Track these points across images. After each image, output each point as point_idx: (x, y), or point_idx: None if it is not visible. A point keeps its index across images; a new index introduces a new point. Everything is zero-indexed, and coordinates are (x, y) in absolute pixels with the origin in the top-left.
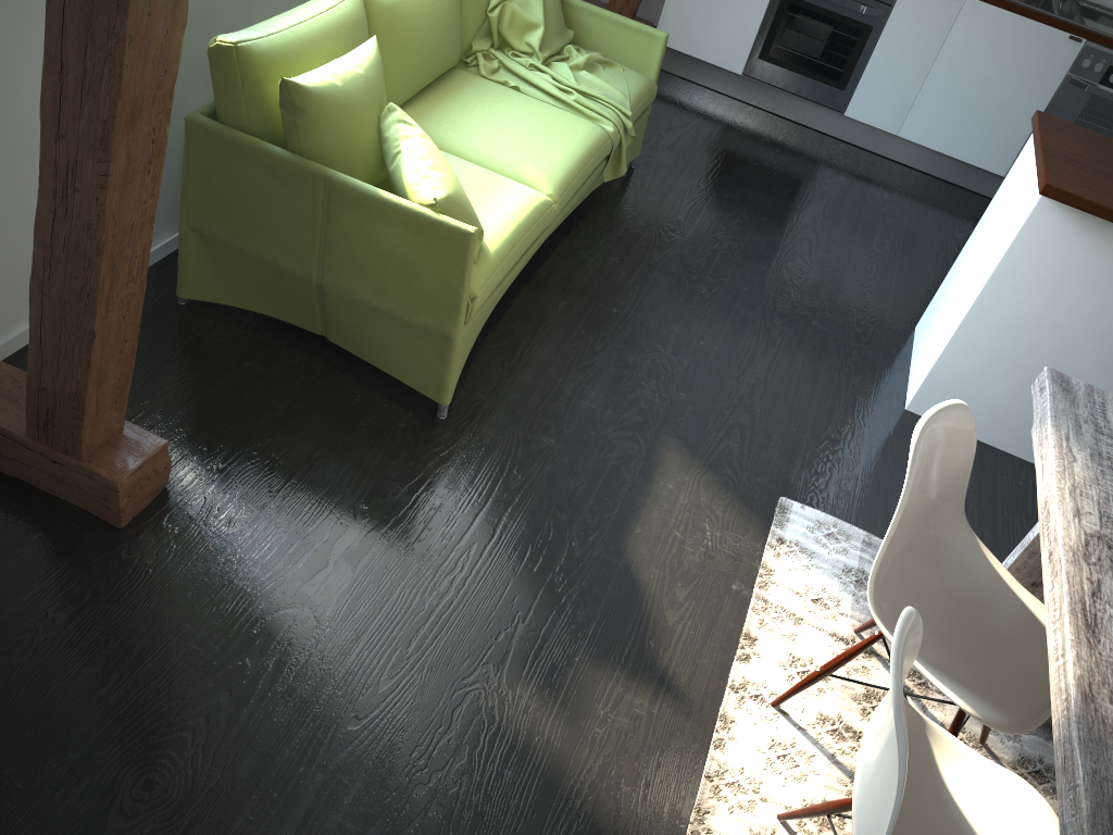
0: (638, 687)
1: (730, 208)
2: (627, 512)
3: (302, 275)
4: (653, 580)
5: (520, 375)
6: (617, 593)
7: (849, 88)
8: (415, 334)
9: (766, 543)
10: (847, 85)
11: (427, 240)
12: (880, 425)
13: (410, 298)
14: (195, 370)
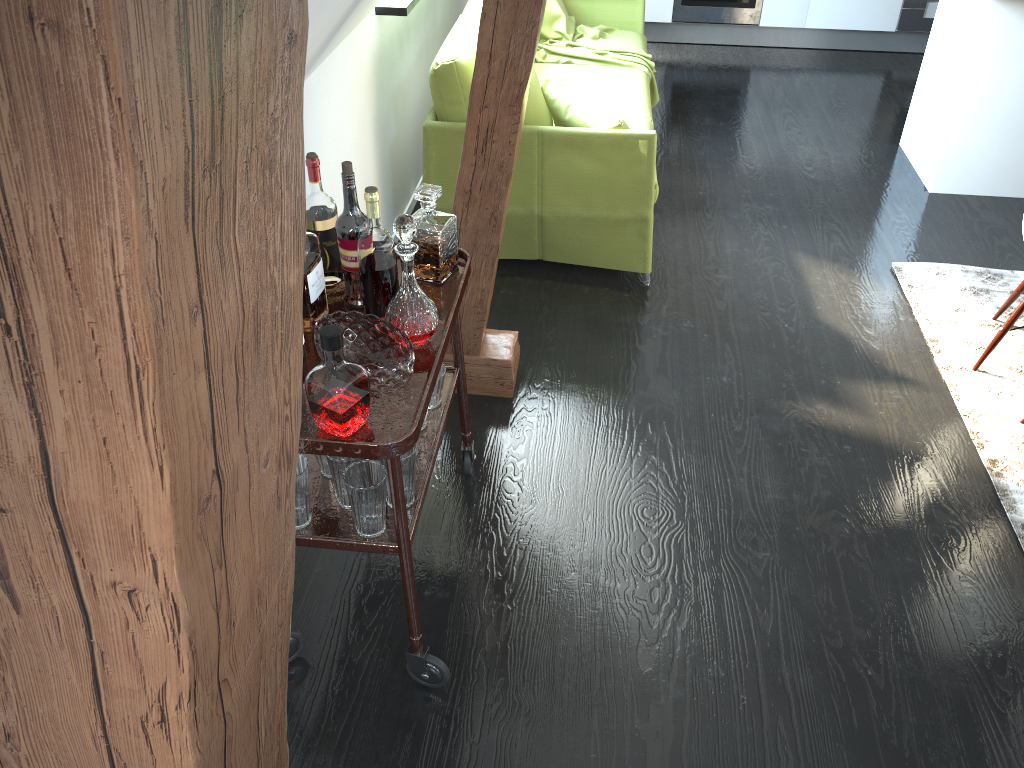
0: (886, 385)
1: (723, 110)
2: (804, 300)
3: (525, 213)
4: (850, 329)
5: (674, 247)
6: (834, 342)
7: (757, 4)
8: (618, 227)
9: (903, 289)
10: (755, 2)
11: (621, 151)
12: (921, 206)
13: (611, 200)
14: None
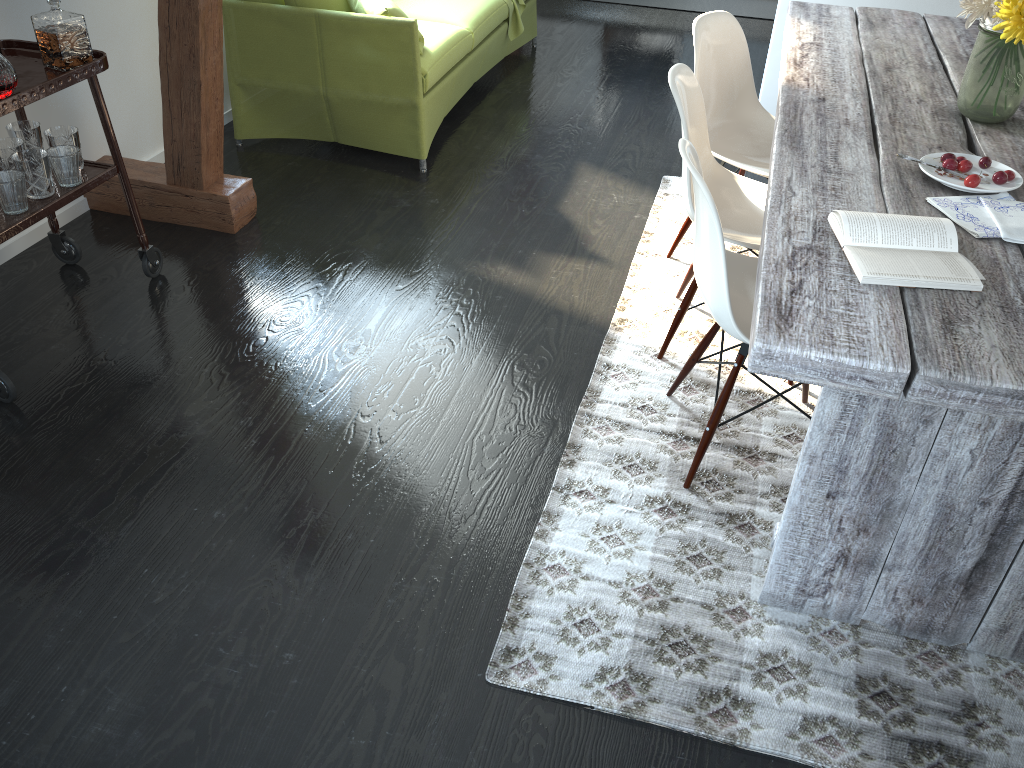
0: (577, 260)
1: (611, 56)
2: (557, 195)
3: (313, 93)
4: (580, 219)
5: (472, 148)
6: (556, 226)
7: None
8: (393, 112)
9: (656, 196)
10: None
11: (387, 37)
12: None
13: (384, 85)
14: (257, 170)
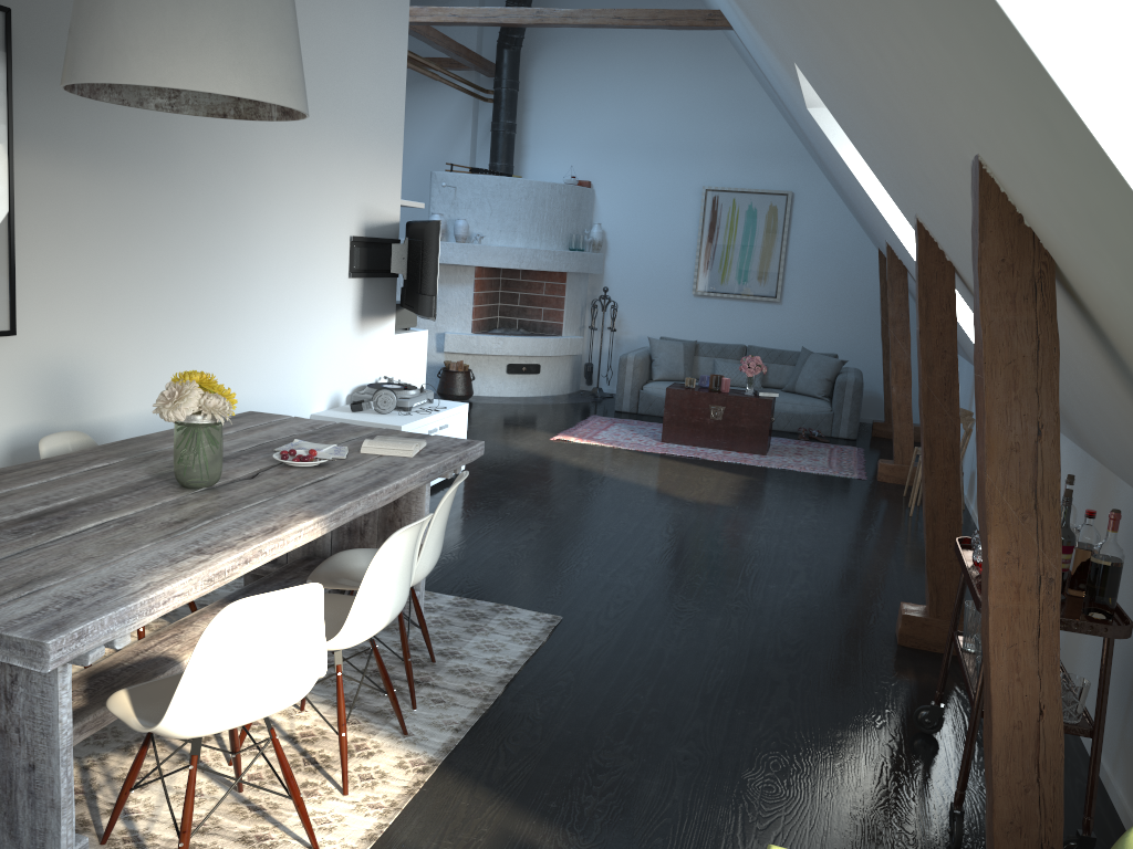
0: None
1: None
2: None
3: None
4: None
5: None
6: None
7: None
8: None
9: None
10: None
11: None
12: None
13: None
14: None
